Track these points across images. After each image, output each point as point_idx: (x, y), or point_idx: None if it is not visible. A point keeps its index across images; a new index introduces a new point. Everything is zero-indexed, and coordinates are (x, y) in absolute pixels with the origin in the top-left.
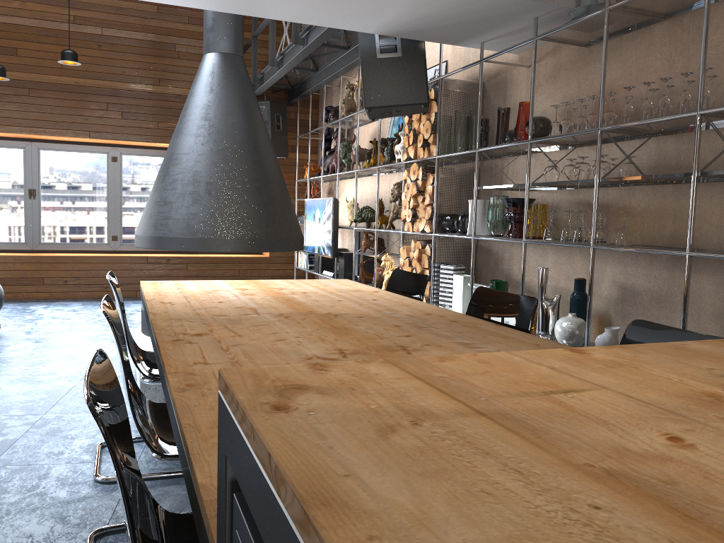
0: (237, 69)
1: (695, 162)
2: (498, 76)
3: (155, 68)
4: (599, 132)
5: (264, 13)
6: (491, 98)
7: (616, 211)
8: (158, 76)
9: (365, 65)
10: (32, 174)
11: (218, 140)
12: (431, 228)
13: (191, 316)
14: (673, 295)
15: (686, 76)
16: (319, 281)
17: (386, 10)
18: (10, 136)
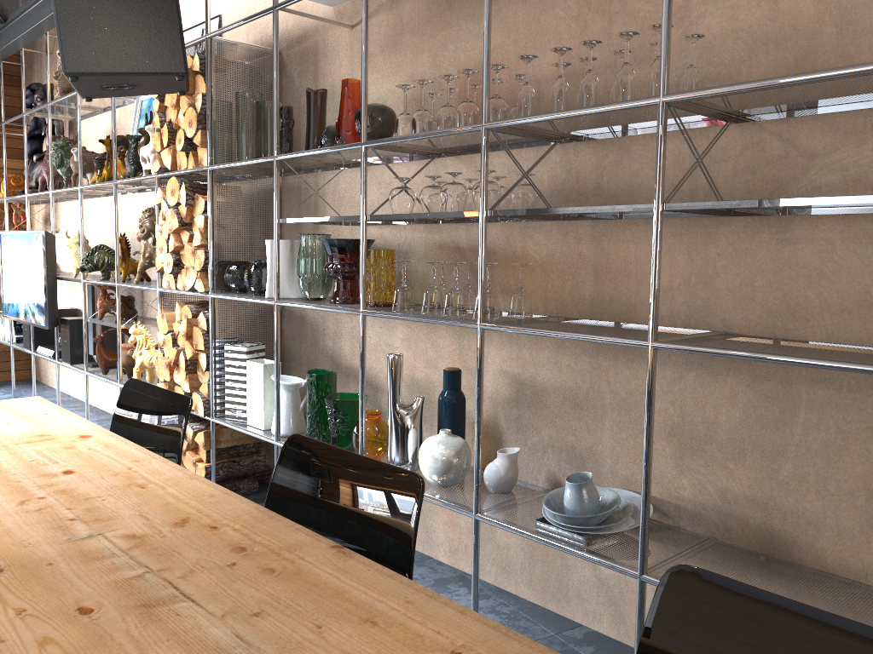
0: None
1: (659, 186)
2: (303, 41)
3: None
4: (484, 131)
5: None
6: (293, 77)
7: (503, 261)
8: None
9: None
10: None
11: None
12: (206, 284)
13: None
14: (599, 395)
15: (629, 38)
16: None
17: None
18: None
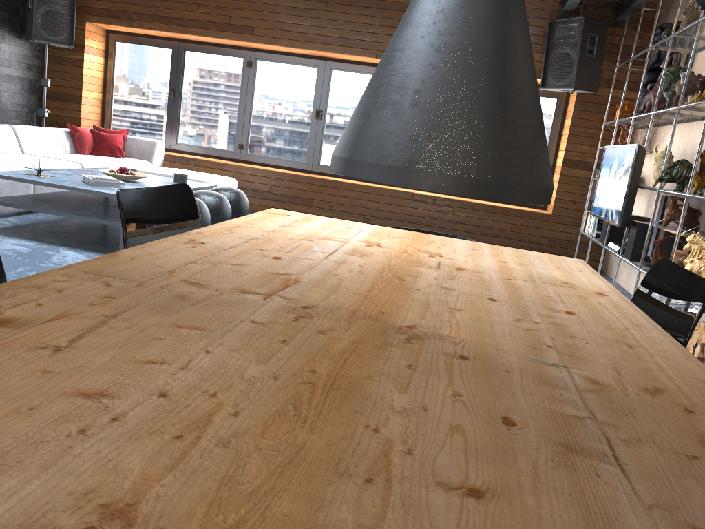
0: None
1: None
2: None
3: None
4: None
5: None
6: None
7: None
8: None
9: None
10: (321, 95)
11: (444, 31)
12: None
13: (144, 274)
14: None
15: None
16: (528, 254)
17: None
18: (306, 53)
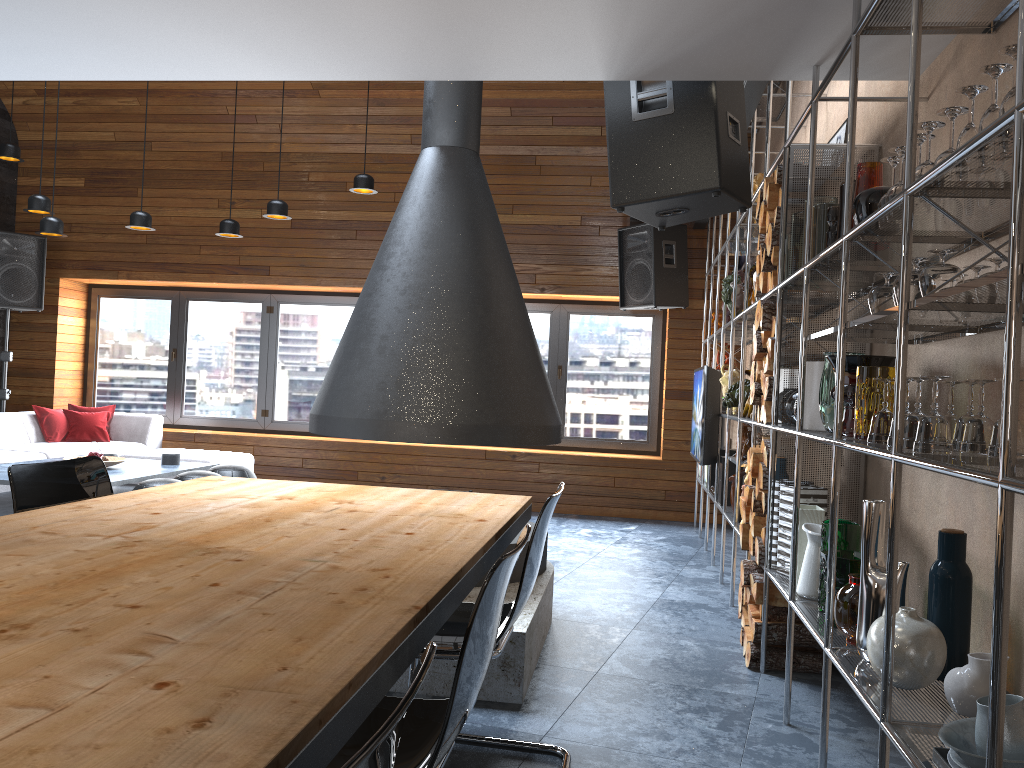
0: (456, 168)
1: (1012, 237)
2: (895, 128)
3: (508, 191)
4: (904, 198)
5: (417, 71)
6: (887, 172)
7: None
8: (512, 201)
9: (614, 135)
10: None
11: (409, 273)
12: (770, 415)
13: (8, 529)
14: None
15: None
16: (469, 495)
17: (576, 33)
18: (338, 290)
